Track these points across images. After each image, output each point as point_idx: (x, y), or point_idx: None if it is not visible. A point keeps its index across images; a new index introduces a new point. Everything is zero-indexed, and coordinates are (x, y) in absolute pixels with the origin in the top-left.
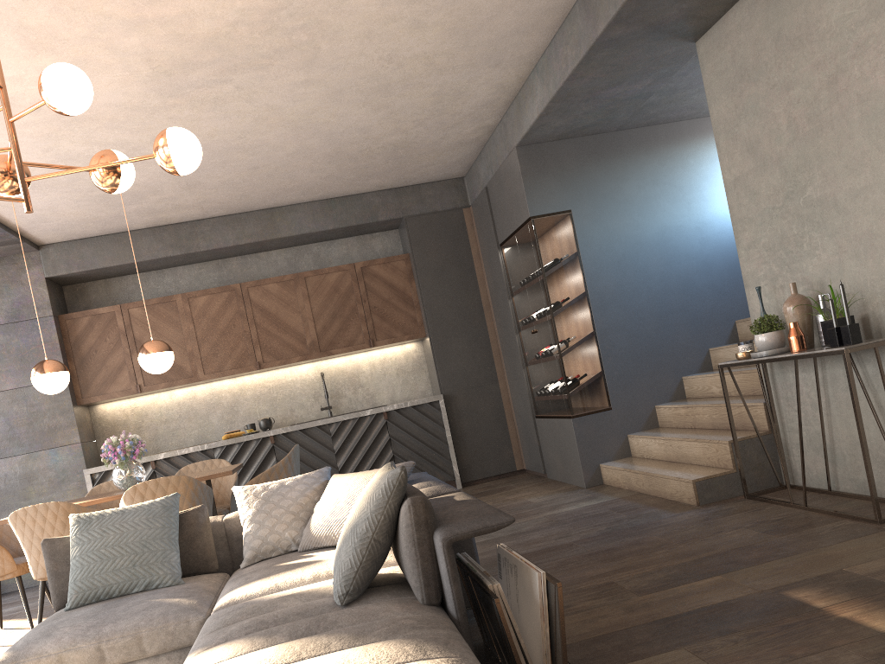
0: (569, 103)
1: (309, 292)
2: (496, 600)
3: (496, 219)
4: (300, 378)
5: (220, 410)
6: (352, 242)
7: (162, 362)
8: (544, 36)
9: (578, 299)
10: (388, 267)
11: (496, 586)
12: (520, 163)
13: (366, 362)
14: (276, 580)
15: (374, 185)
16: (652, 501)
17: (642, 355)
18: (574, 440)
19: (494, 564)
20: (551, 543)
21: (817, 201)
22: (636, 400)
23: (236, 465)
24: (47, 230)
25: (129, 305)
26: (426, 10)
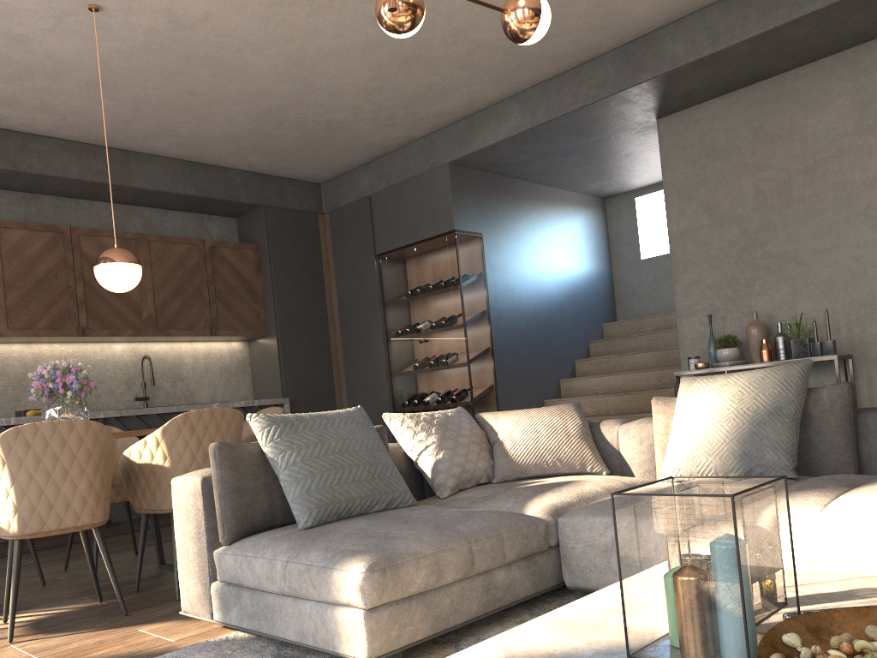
0: (536, 136)
1: (152, 259)
2: None
3: (380, 229)
4: (112, 358)
5: (3, 382)
6: (188, 218)
7: (136, 278)
8: (555, 70)
9: (483, 315)
10: (237, 253)
11: None
12: (450, 179)
13: (190, 354)
14: (571, 491)
15: (248, 162)
16: None
17: (521, 376)
18: None
19: None
20: None
21: (776, 254)
22: None
23: None
24: None
25: None
26: None
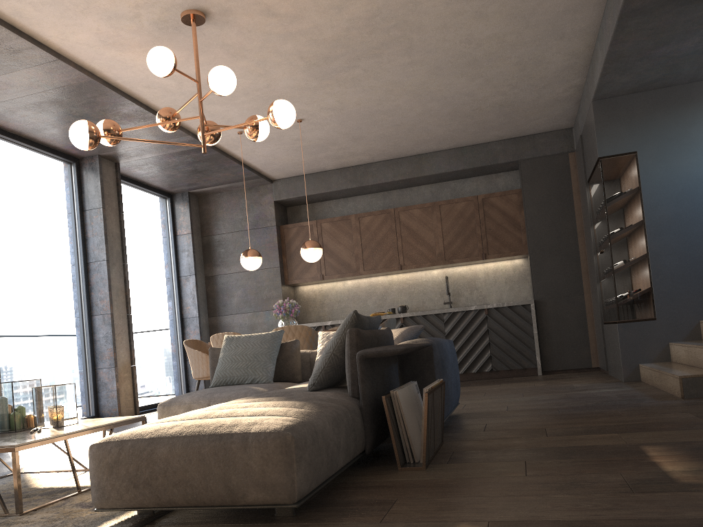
0: (624, 63)
1: (441, 216)
2: (383, 397)
3: (585, 160)
4: (431, 279)
5: (374, 297)
6: (481, 180)
7: (313, 255)
8: (594, 11)
9: (635, 226)
10: (503, 199)
11: (395, 392)
12: (594, 114)
13: (482, 271)
14: None
15: (495, 136)
16: (654, 393)
17: (692, 276)
18: (618, 341)
19: (491, 413)
20: (544, 407)
21: None
22: (681, 314)
23: None
24: (274, 170)
25: (321, 221)
26: (483, 4)
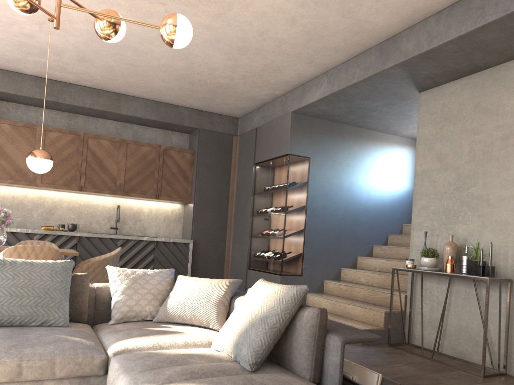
0: (338, 99)
1: (127, 153)
2: None
3: (258, 148)
4: (102, 204)
5: (42, 209)
6: (159, 132)
7: (45, 166)
8: (343, 57)
9: (301, 208)
10: (180, 154)
11: (354, 378)
12: (291, 122)
13: (147, 207)
14: (157, 340)
15: (189, 103)
16: None
17: (325, 250)
18: None
19: None
20: None
21: (475, 196)
22: (316, 274)
23: (71, 250)
24: None
25: (1, 121)
26: (303, 15)
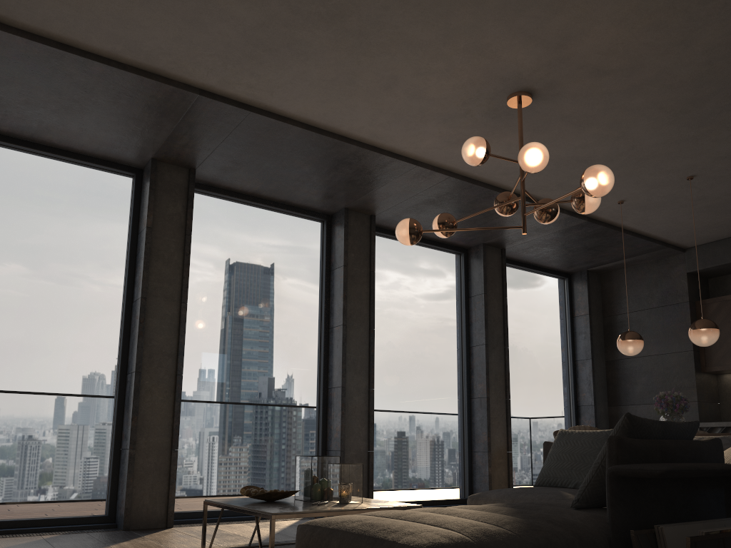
0: None
1: None
2: (631, 531)
3: None
4: None
5: None
6: None
7: (704, 337)
8: None
9: None
10: None
11: (660, 528)
12: None
13: None
14: None
15: None
16: None
17: None
18: None
19: None
20: None
21: None
22: None
23: None
24: (682, 237)
25: None
26: None
